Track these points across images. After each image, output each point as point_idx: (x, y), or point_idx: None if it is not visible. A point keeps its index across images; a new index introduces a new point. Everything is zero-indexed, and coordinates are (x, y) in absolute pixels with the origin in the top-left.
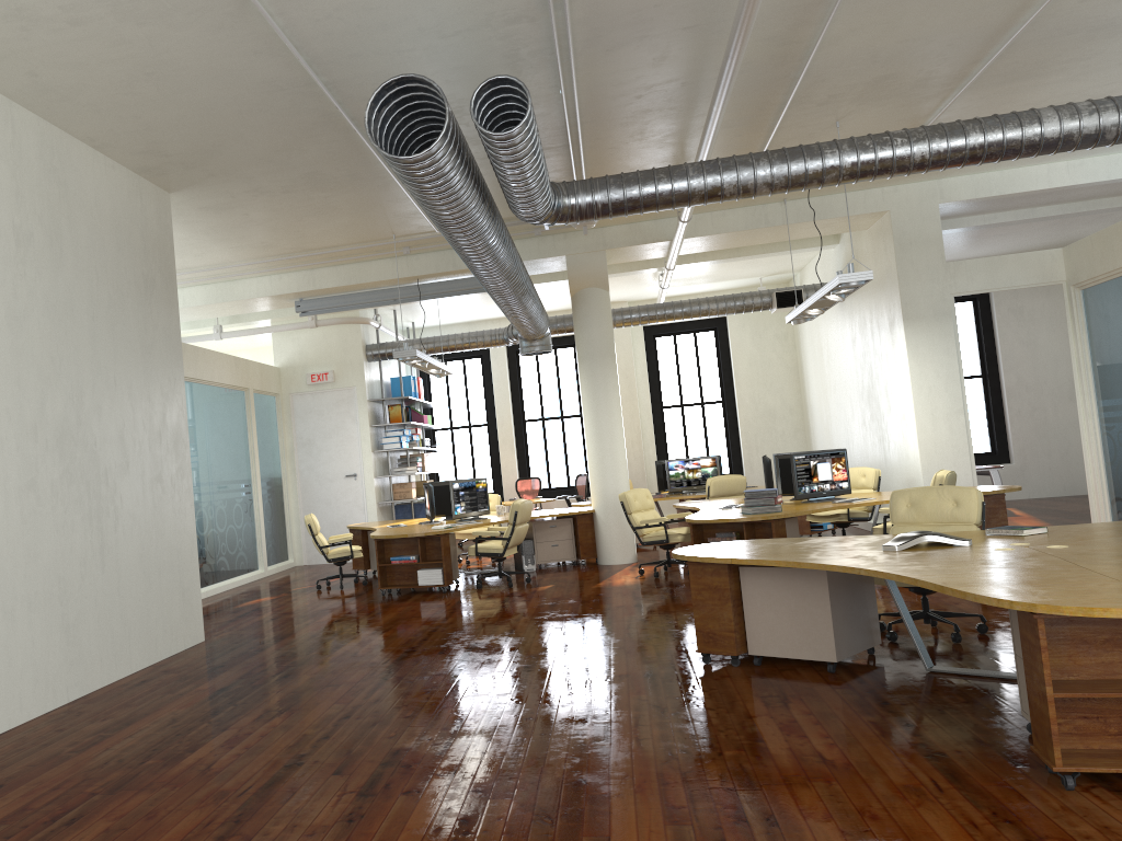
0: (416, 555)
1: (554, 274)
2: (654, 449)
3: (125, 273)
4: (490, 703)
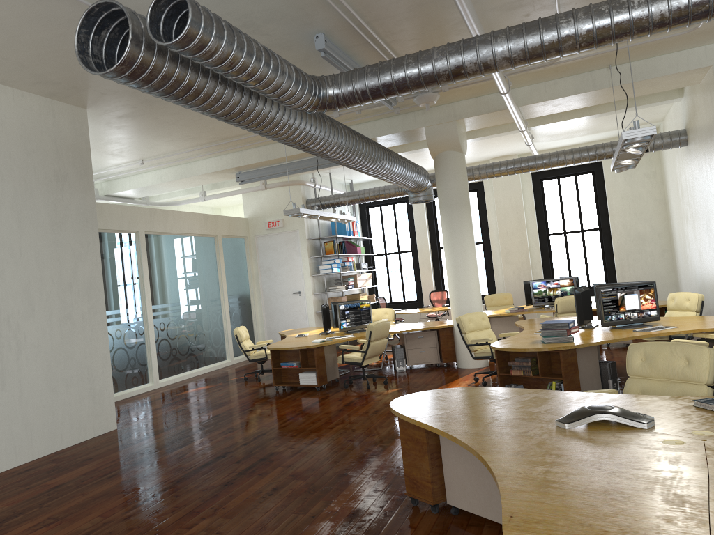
0: (298, 362)
1: None
2: (541, 267)
3: (34, 171)
4: (196, 534)
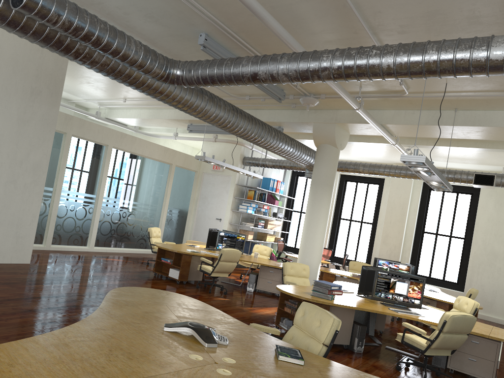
0: (172, 260)
1: None
2: (409, 254)
3: (15, 84)
4: None
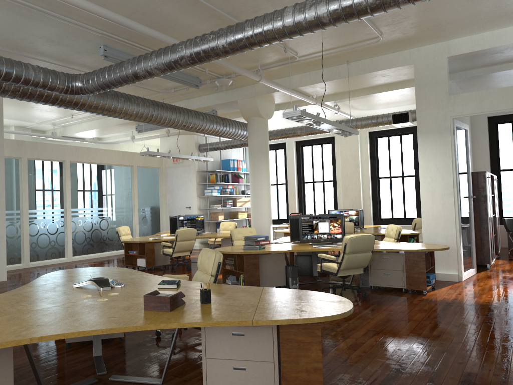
0: (137, 251)
1: (275, 107)
2: (370, 201)
3: None
4: None
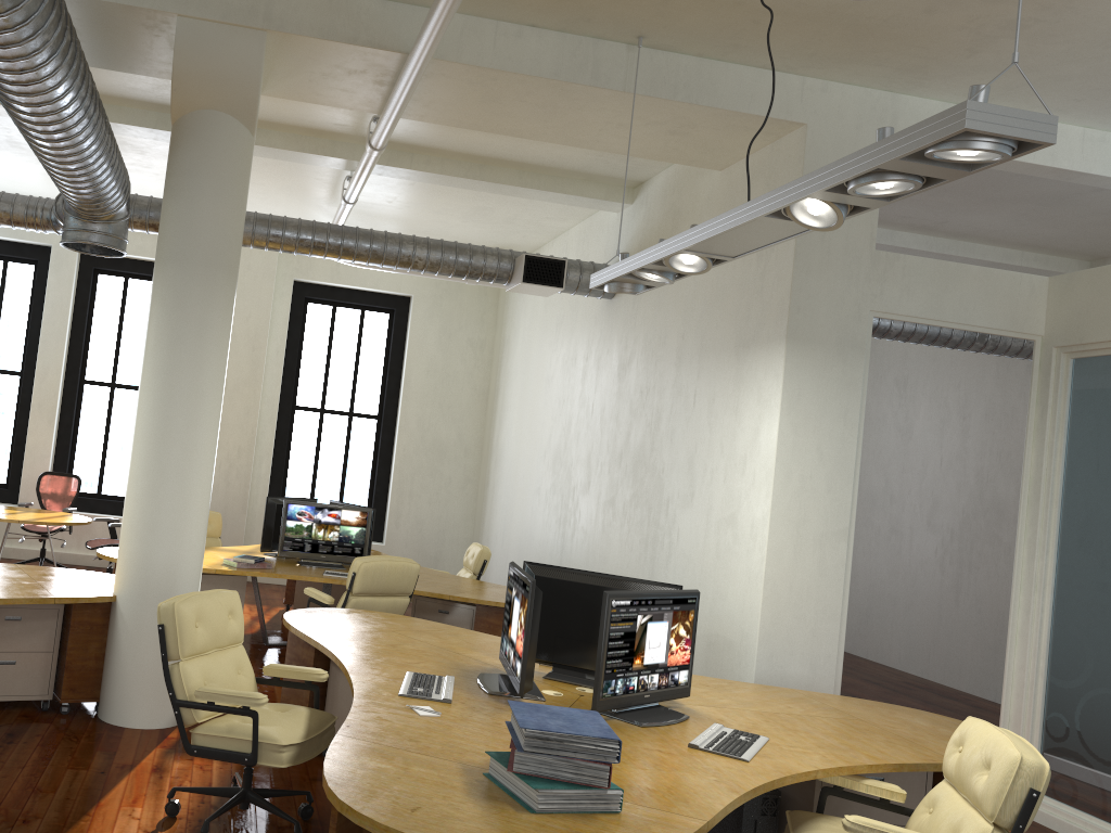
0: None
1: (166, 117)
2: (269, 467)
3: None
4: None
